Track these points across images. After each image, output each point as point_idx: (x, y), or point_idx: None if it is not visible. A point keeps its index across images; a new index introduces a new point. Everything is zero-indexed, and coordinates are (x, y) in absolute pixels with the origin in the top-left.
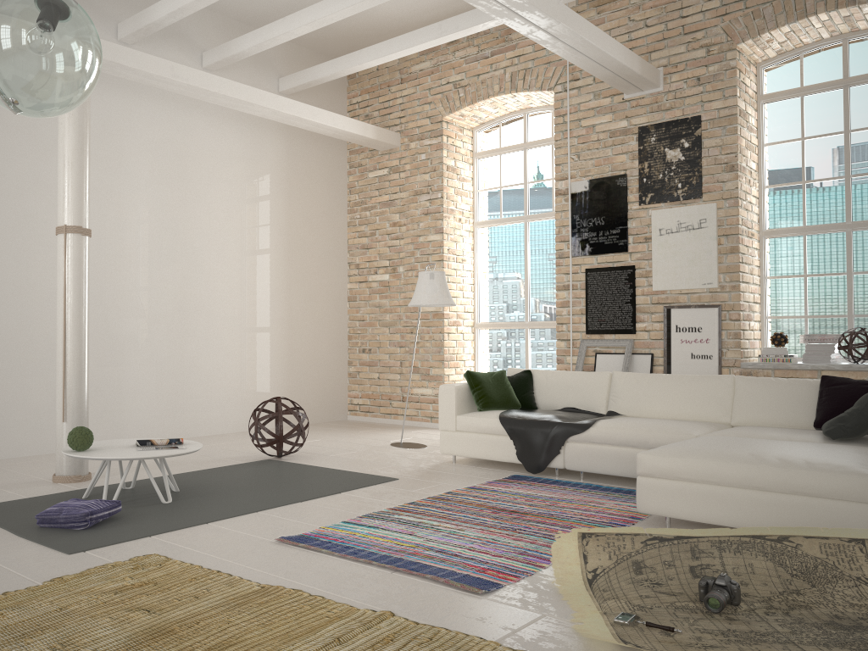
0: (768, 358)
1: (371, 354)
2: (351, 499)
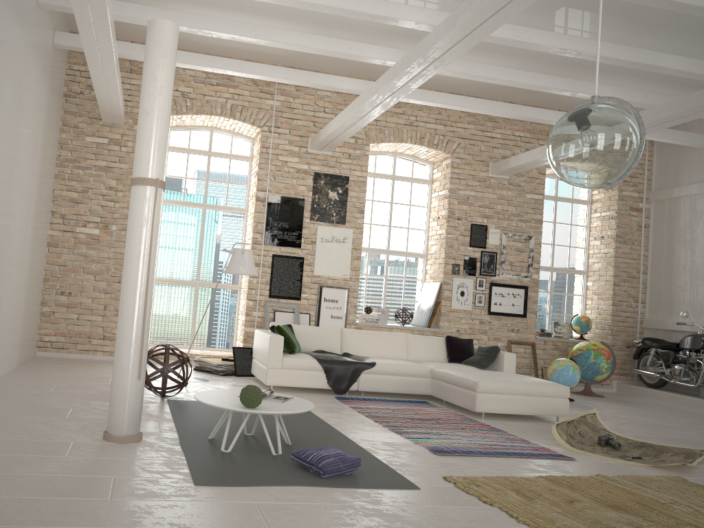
0: (368, 320)
1: (72, 297)
2: (346, 423)
